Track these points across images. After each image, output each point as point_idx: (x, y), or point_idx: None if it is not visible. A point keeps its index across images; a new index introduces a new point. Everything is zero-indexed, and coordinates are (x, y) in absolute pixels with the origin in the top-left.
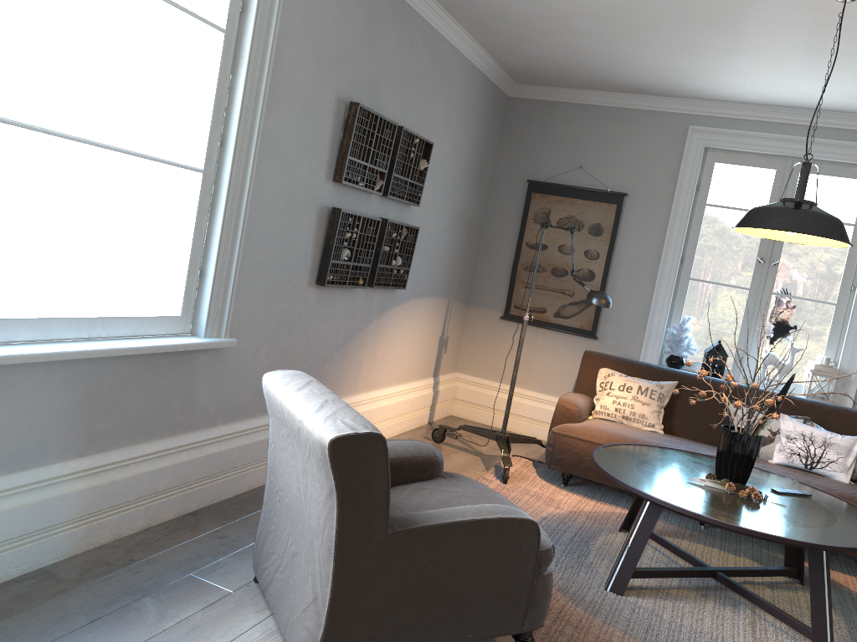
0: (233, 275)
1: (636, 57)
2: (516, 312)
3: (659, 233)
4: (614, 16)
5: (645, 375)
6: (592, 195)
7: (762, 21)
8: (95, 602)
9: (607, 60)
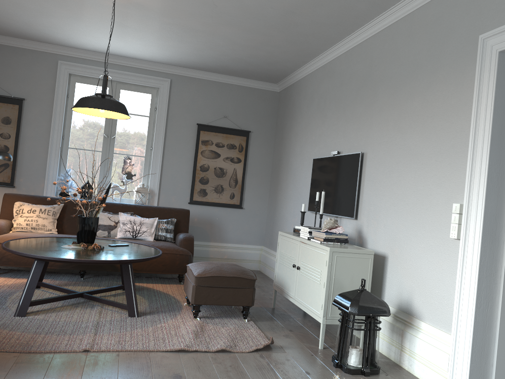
0: None
1: (16, 14)
2: None
3: (47, 122)
4: None
5: (45, 203)
6: (1, 99)
7: (80, 1)
8: None
9: None
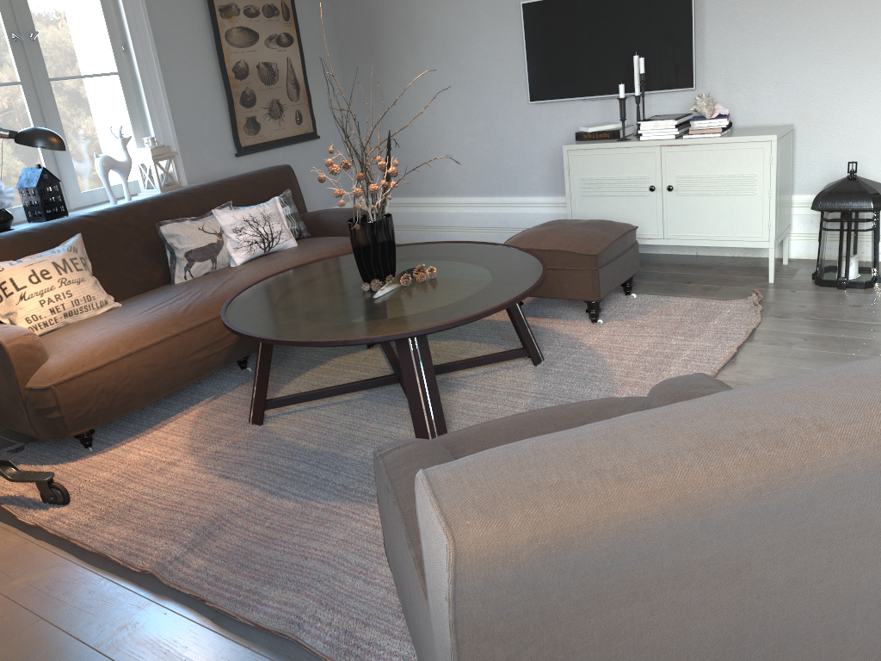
0: None
1: None
2: None
3: None
4: None
5: (30, 248)
6: None
7: None
8: None
9: None
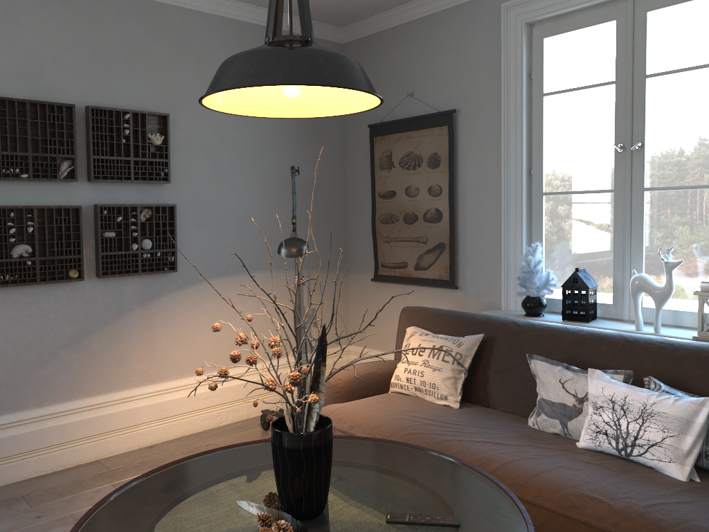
0: None
1: None
2: (383, 271)
3: (497, 146)
4: None
5: (457, 330)
6: (423, 122)
7: None
8: None
9: None
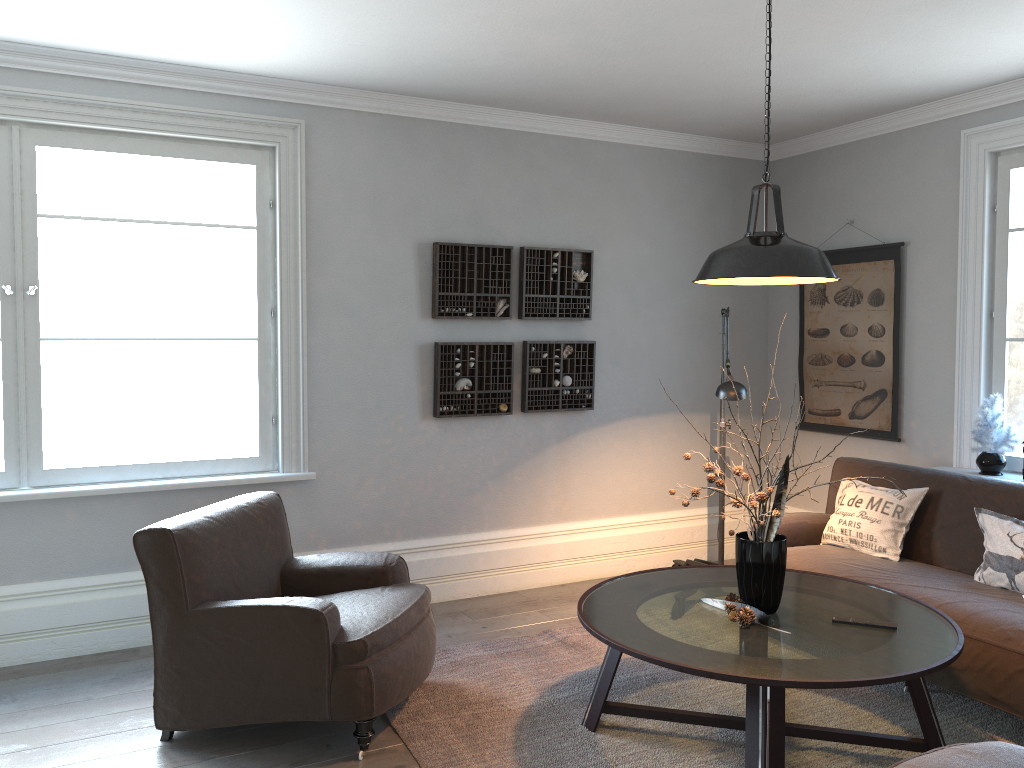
0: (301, 418)
1: (784, 86)
2: (811, 418)
3: (952, 285)
4: (669, 68)
5: (898, 483)
6: (865, 254)
7: (778, 17)
8: (134, 669)
9: (772, 99)
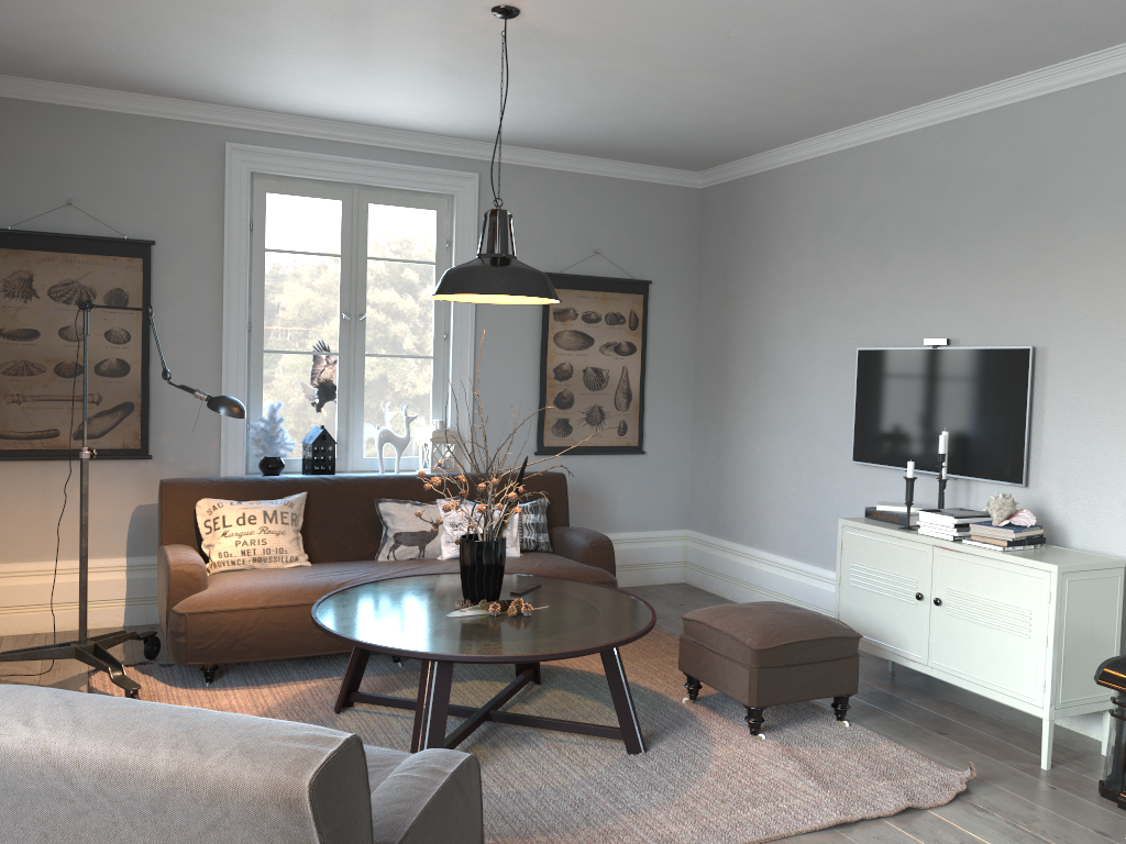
0: None
1: (180, 46)
2: (5, 444)
3: (211, 294)
4: None
5: (260, 494)
6: (100, 246)
7: (391, 24)
8: None
9: (127, 46)
